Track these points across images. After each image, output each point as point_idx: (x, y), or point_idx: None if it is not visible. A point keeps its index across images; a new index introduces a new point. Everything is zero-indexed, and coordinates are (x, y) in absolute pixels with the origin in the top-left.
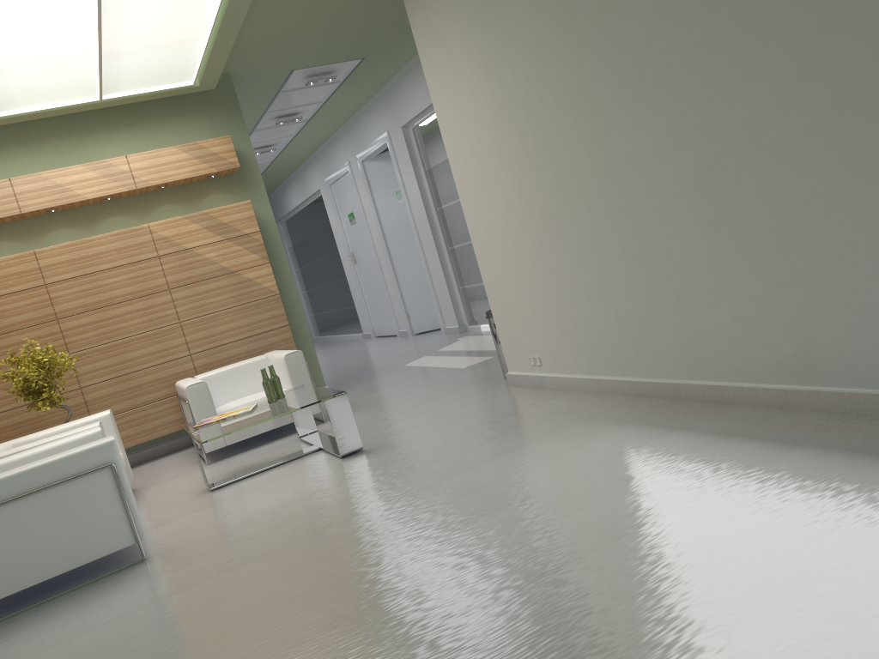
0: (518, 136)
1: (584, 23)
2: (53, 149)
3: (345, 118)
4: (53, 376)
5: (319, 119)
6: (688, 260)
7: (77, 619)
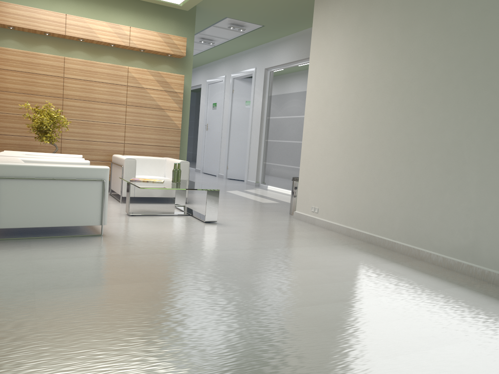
0: (354, 95)
1: (416, 53)
2: (92, 8)
3: (233, 53)
4: (55, 126)
5: (221, 48)
6: (426, 184)
7: (72, 250)
